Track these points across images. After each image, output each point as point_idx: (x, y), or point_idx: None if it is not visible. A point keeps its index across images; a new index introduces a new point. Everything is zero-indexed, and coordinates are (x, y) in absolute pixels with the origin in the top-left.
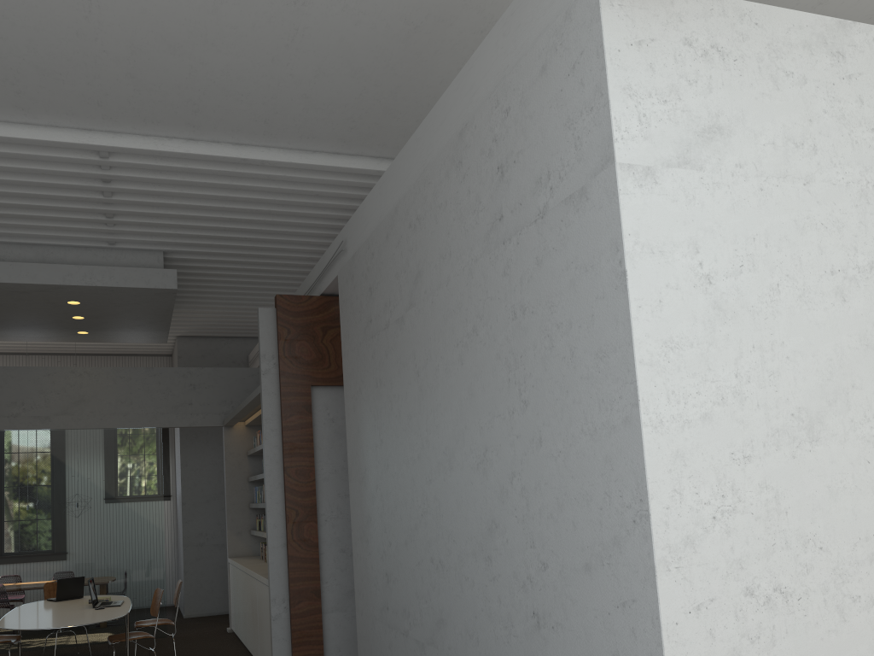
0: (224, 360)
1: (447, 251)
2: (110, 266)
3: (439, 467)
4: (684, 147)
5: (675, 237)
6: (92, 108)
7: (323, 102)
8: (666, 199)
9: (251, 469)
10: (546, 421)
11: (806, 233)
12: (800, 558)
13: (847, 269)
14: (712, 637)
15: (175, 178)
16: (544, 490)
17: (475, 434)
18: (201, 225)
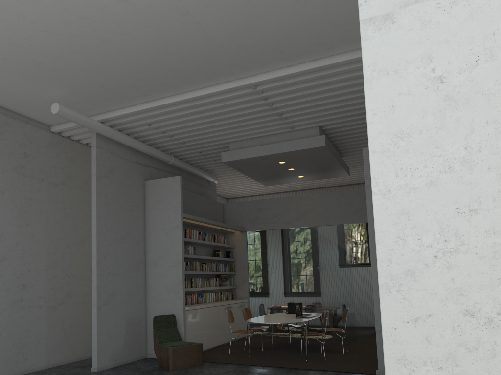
0: None
1: None
2: (290, 141)
3: None
4: None
5: (409, 56)
6: (235, 68)
7: (343, 21)
8: (402, 31)
9: None
10: None
11: None
12: None
13: None
14: (428, 342)
15: (293, 88)
16: None
17: None
18: (327, 107)
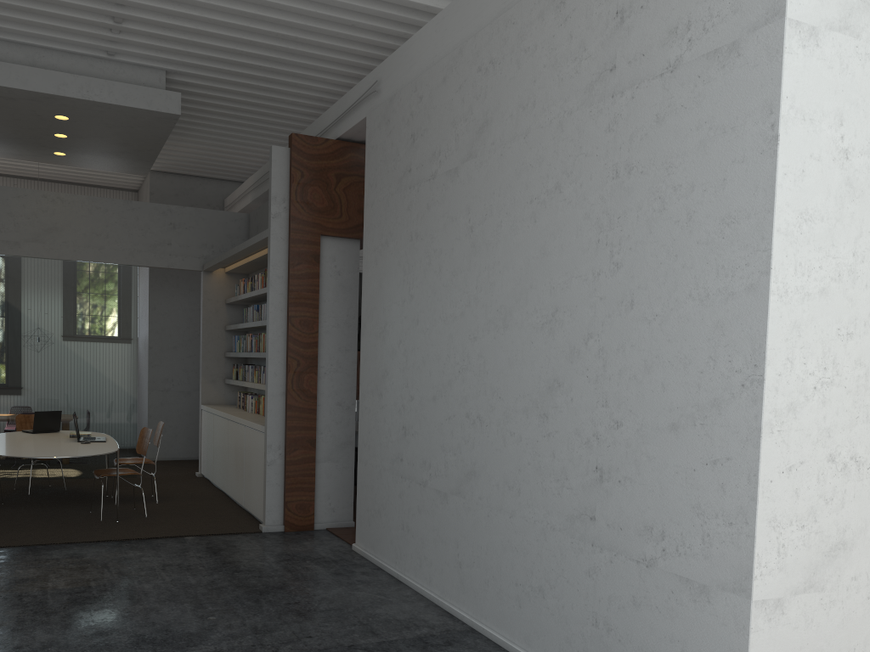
0: (198, 201)
1: (530, 101)
2: (109, 81)
3: (490, 325)
4: (847, 10)
5: (825, 106)
6: None
7: None
8: (823, 64)
9: (228, 318)
10: (643, 284)
11: None
12: None
13: None
14: (796, 496)
15: None
16: (628, 352)
17: (544, 294)
18: (216, 44)
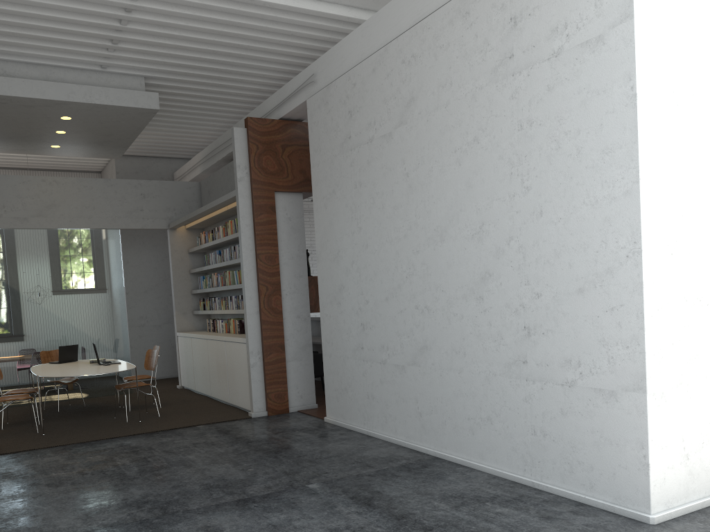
0: (153, 176)
1: (448, 81)
2: (105, 87)
3: (429, 241)
4: (669, 11)
5: (662, 73)
6: None
7: None
8: (658, 46)
9: (191, 263)
10: (548, 199)
11: None
12: (709, 280)
13: None
14: (667, 325)
15: (188, 13)
16: (541, 246)
17: (472, 214)
18: (187, 55)
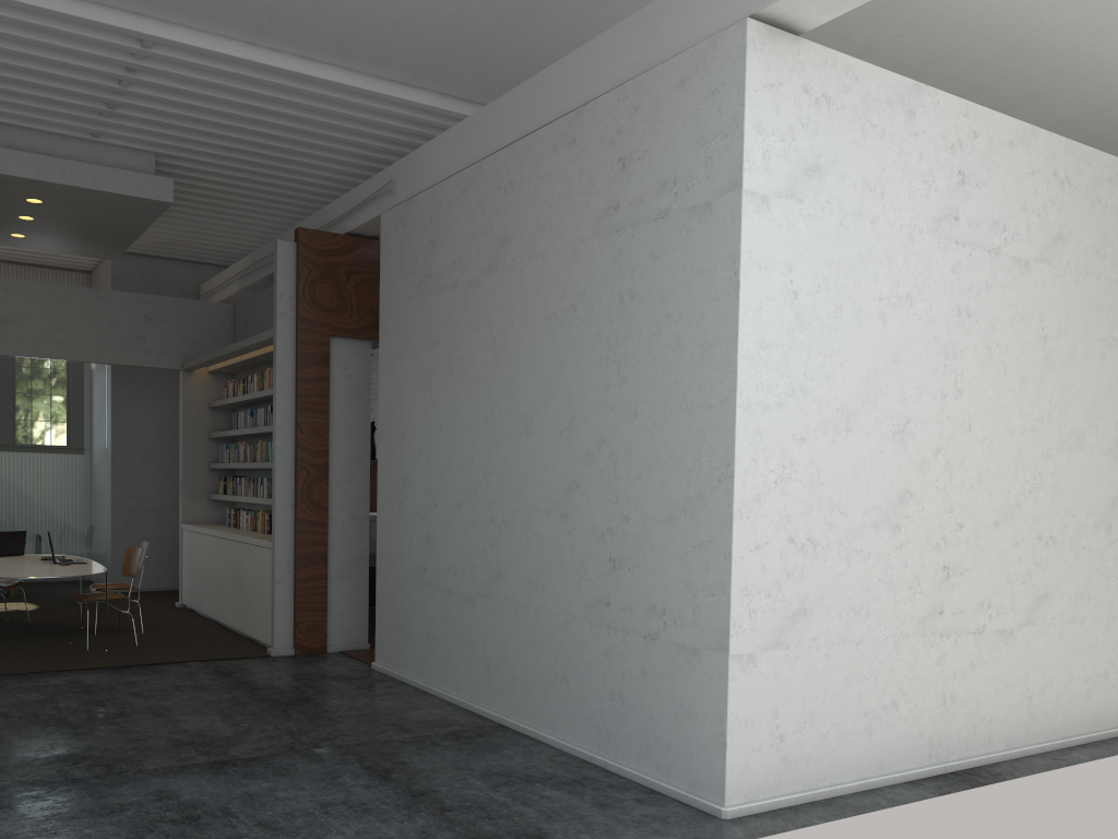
0: (169, 287)
1: (547, 224)
2: (95, 165)
3: (513, 432)
4: (792, 181)
5: (776, 257)
6: None
7: (413, 34)
8: (774, 224)
9: (212, 424)
10: (644, 397)
11: (867, 264)
12: (827, 518)
13: (891, 297)
14: (763, 570)
15: (216, 81)
16: (634, 455)
17: (562, 403)
18: (217, 132)
